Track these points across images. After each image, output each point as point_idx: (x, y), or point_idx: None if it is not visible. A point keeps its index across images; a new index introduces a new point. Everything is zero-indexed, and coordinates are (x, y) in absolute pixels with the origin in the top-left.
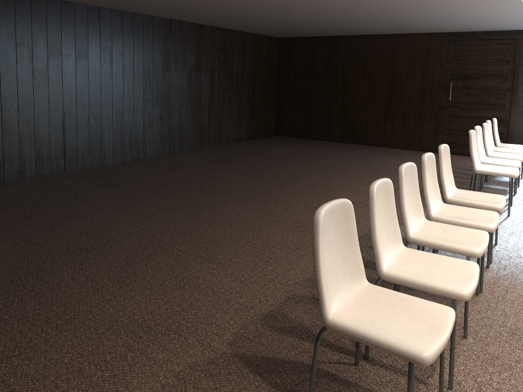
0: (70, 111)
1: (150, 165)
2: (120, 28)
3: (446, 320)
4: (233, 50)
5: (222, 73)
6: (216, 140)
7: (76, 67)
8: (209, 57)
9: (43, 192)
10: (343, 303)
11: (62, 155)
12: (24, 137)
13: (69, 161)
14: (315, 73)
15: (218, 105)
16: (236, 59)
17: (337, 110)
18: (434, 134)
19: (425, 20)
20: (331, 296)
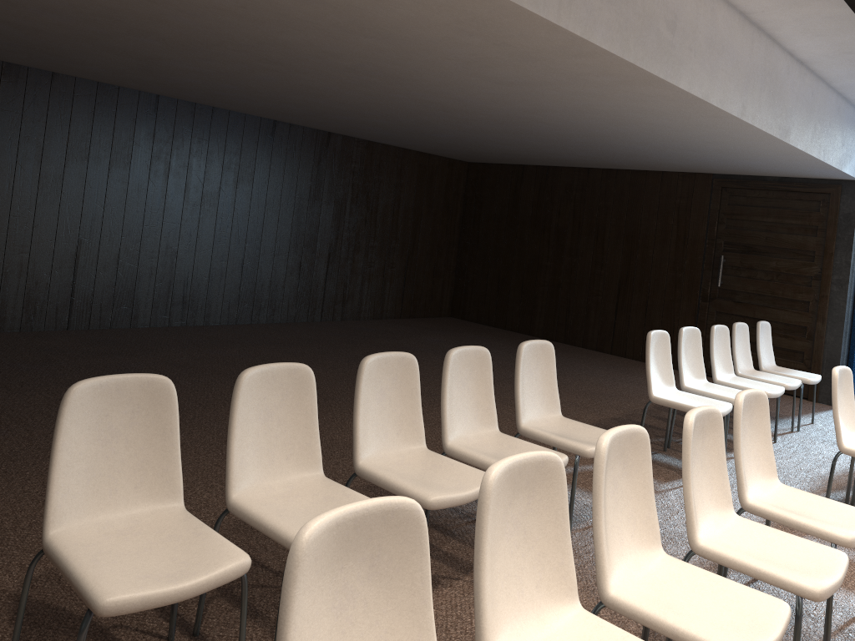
0: (89, 240)
1: (201, 335)
2: (188, 127)
3: (213, 568)
4: (382, 174)
5: (359, 208)
6: (336, 312)
7: (109, 178)
8: (336, 182)
9: (7, 351)
10: (103, 525)
11: (66, 304)
12: (10, 269)
13: (77, 314)
14: (517, 223)
15: (346, 258)
16: (386, 190)
17: (544, 285)
18: None
19: (653, 150)
20: (82, 509)
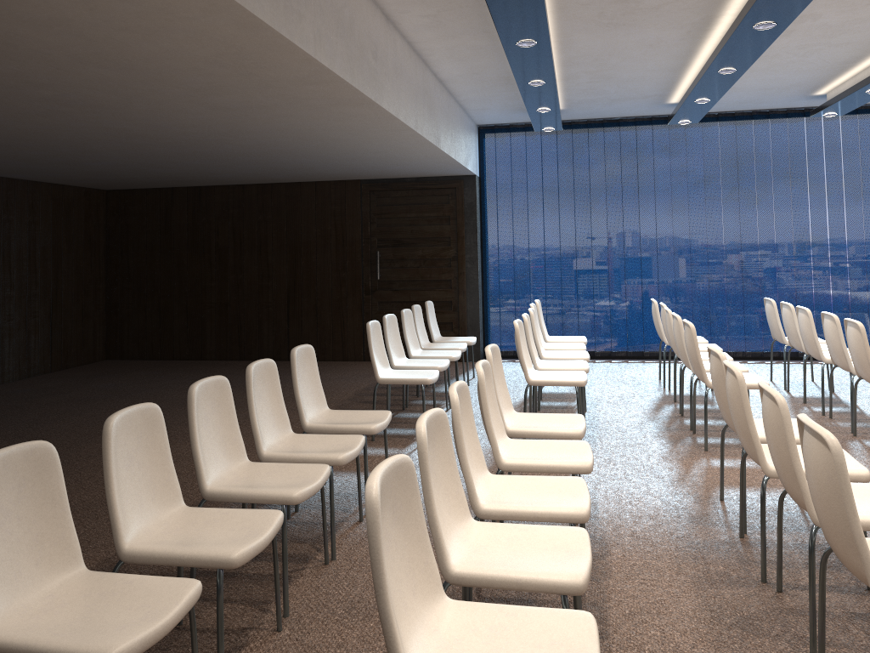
0: None
1: None
2: None
3: (178, 598)
4: (12, 213)
5: None
6: None
7: None
8: None
9: None
10: (22, 610)
11: None
12: None
13: None
14: (173, 248)
15: None
16: (19, 230)
17: (211, 306)
18: (361, 332)
19: (321, 162)
20: None
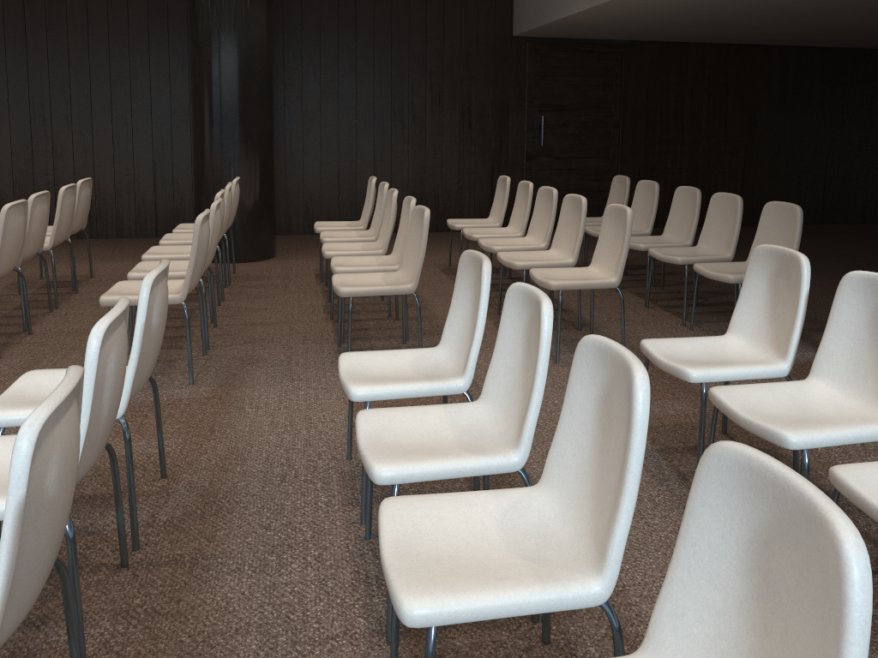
0: None
1: None
2: None
3: None
4: None
5: None
6: None
7: None
8: None
9: None
10: None
11: None
12: None
13: None
14: None
15: None
16: None
17: None
18: None
19: None
20: None
